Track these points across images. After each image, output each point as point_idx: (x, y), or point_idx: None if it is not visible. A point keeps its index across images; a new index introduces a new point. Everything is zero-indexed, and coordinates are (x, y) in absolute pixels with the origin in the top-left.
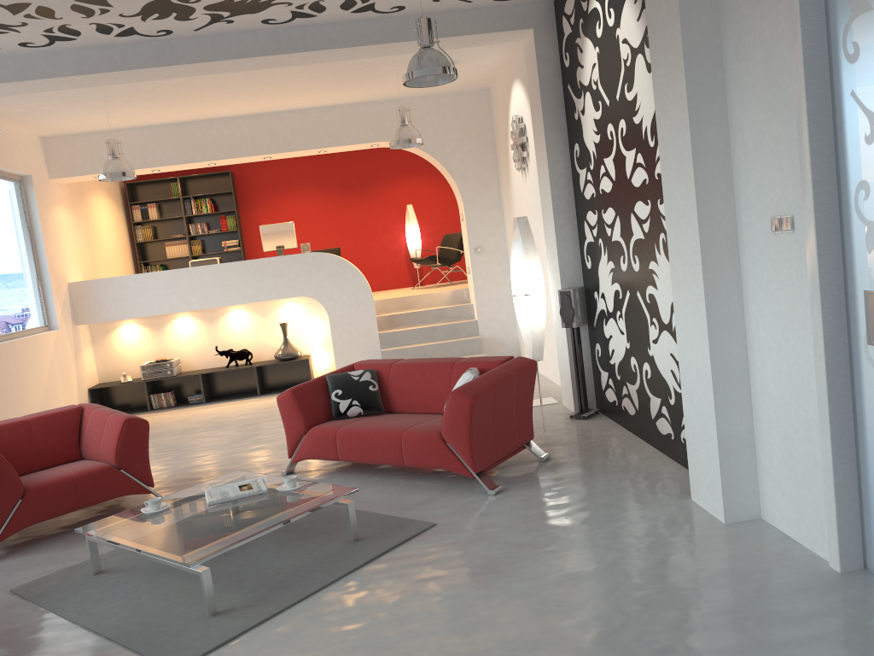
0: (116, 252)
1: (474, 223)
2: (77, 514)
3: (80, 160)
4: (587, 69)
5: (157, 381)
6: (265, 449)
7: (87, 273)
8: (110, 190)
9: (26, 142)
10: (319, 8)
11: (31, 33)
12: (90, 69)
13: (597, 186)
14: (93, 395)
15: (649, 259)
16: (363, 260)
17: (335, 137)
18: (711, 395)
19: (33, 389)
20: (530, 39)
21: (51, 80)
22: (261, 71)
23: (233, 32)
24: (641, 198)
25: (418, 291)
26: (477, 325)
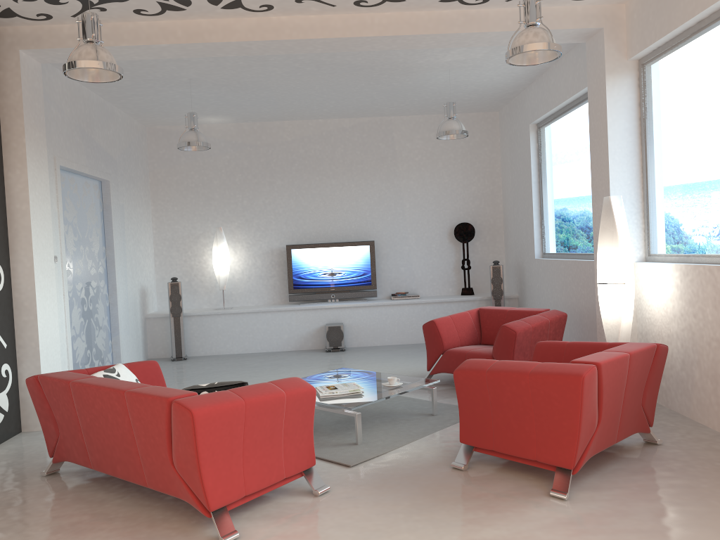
0: None
1: None
2: None
3: None
4: None
5: None
6: None
7: None
8: None
9: None
10: None
11: None
12: None
13: None
14: None
15: None
16: None
17: None
18: (59, 347)
19: None
20: None
21: None
22: None
23: None
24: None
25: None
26: None
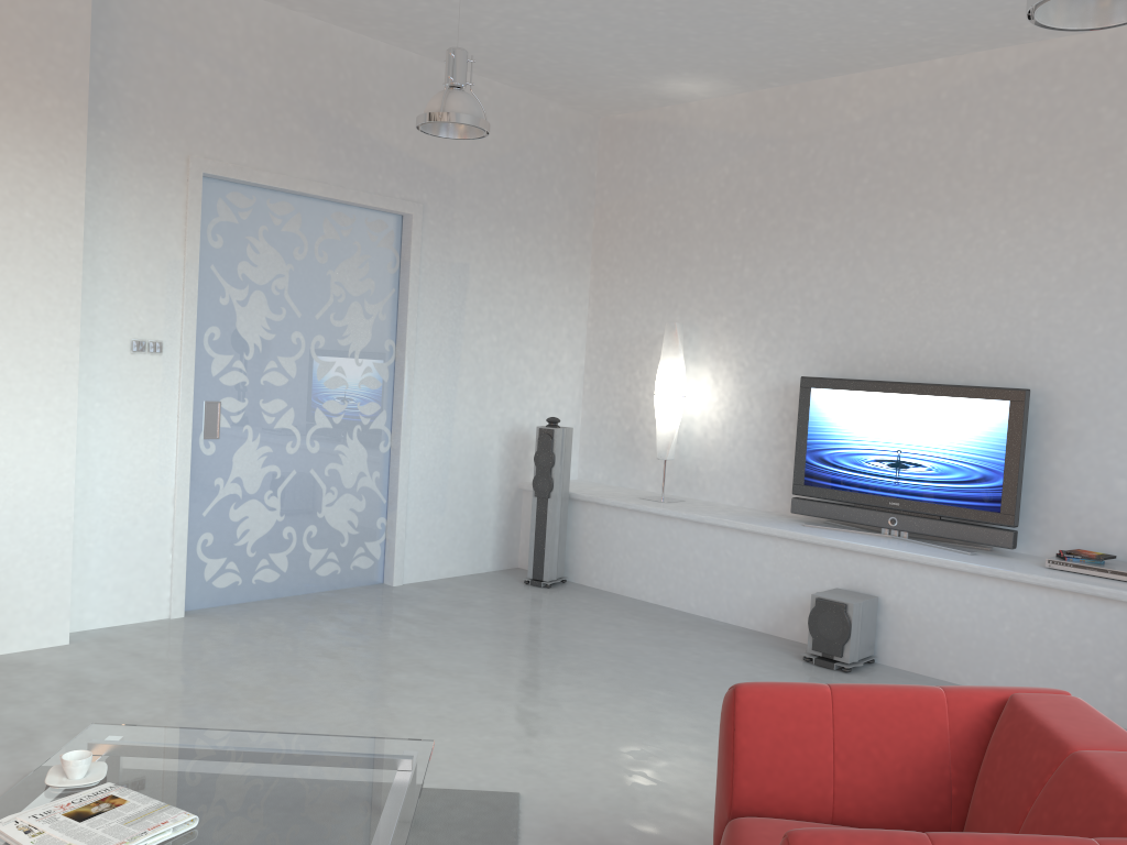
0: None
1: None
2: None
3: None
4: None
5: None
6: None
7: None
8: None
9: None
10: None
11: None
12: None
13: None
14: None
15: None
16: None
17: None
18: (69, 511)
19: None
20: None
21: None
22: None
23: None
24: None
25: None
26: None
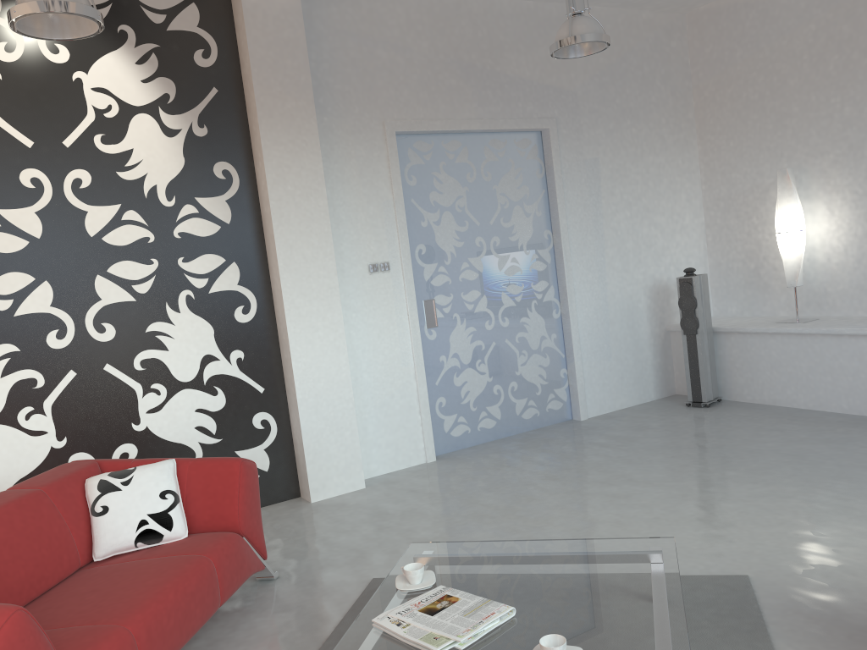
0: None
1: None
2: None
3: None
4: None
5: None
6: None
7: None
8: None
9: None
10: None
11: None
12: None
13: None
14: None
15: (147, 321)
16: None
17: None
18: (349, 393)
19: None
20: None
21: None
22: None
23: None
24: (132, 257)
25: None
26: None
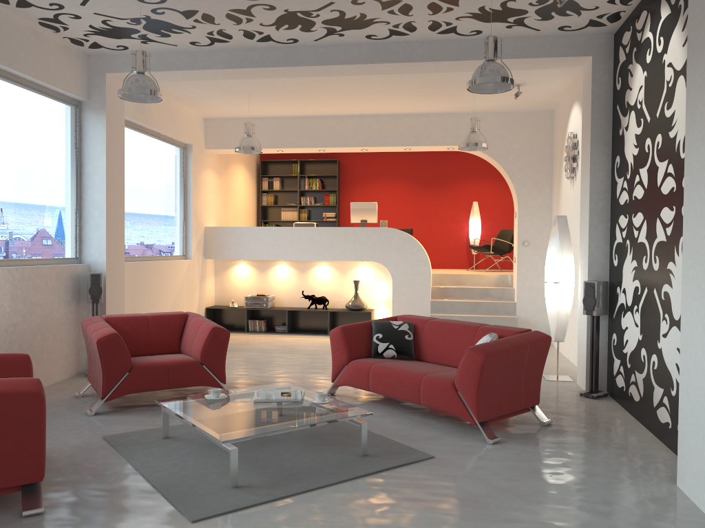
0: (245, 210)
1: (525, 220)
2: (168, 394)
3: (228, 137)
4: (635, 91)
5: (255, 310)
6: (318, 374)
7: (220, 222)
8: (248, 164)
9: (192, 120)
10: (411, 28)
11: (198, 35)
12: (236, 65)
13: (631, 193)
14: (208, 313)
15: (668, 259)
16: (430, 241)
17: (419, 138)
18: None
19: (165, 300)
20: (588, 65)
21: (209, 71)
22: (365, 79)
23: (343, 44)
24: (667, 204)
25: (470, 272)
26: (515, 307)
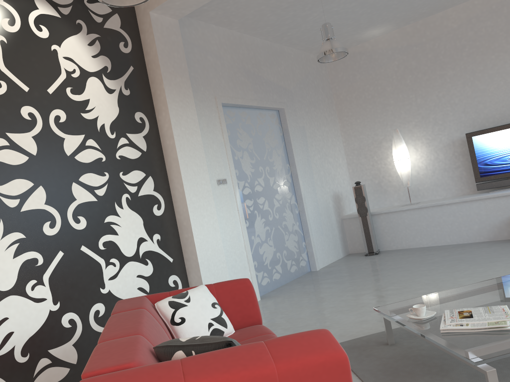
0: None
1: None
2: None
3: None
4: None
5: None
6: None
7: None
8: None
9: None
10: None
11: None
12: None
13: None
14: None
15: (105, 215)
16: None
17: None
18: (223, 257)
19: None
20: None
21: None
22: None
23: None
24: (93, 171)
25: None
26: None
